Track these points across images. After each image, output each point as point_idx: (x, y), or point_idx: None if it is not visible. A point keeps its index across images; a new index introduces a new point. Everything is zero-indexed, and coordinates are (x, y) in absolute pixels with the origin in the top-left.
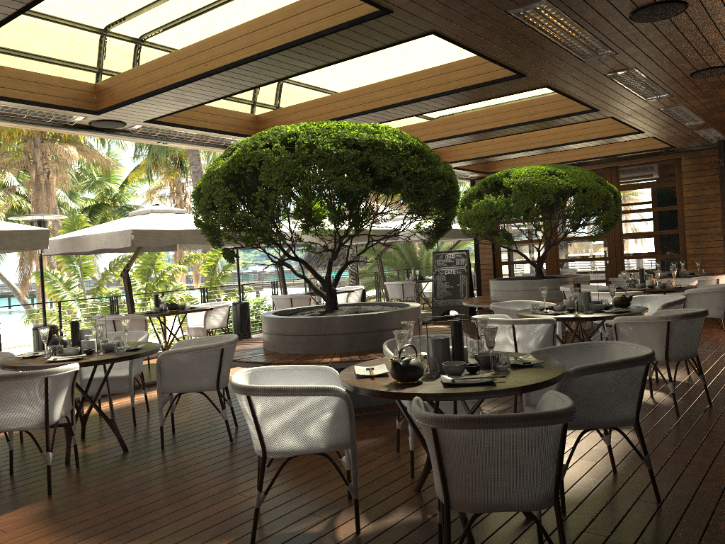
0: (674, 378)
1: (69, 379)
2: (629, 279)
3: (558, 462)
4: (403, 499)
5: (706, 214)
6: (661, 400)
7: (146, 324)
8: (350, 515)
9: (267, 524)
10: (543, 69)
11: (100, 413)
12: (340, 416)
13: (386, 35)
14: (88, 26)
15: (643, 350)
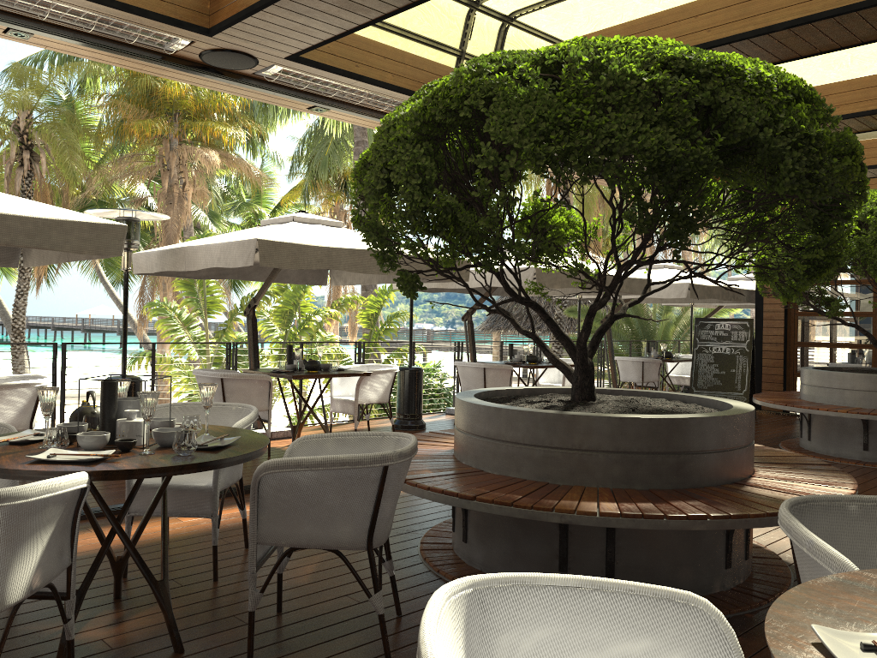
0: None
1: (59, 507)
2: None
3: None
4: None
5: None
6: None
7: (271, 388)
8: None
9: None
10: None
11: (140, 566)
12: None
13: None
14: None
15: None
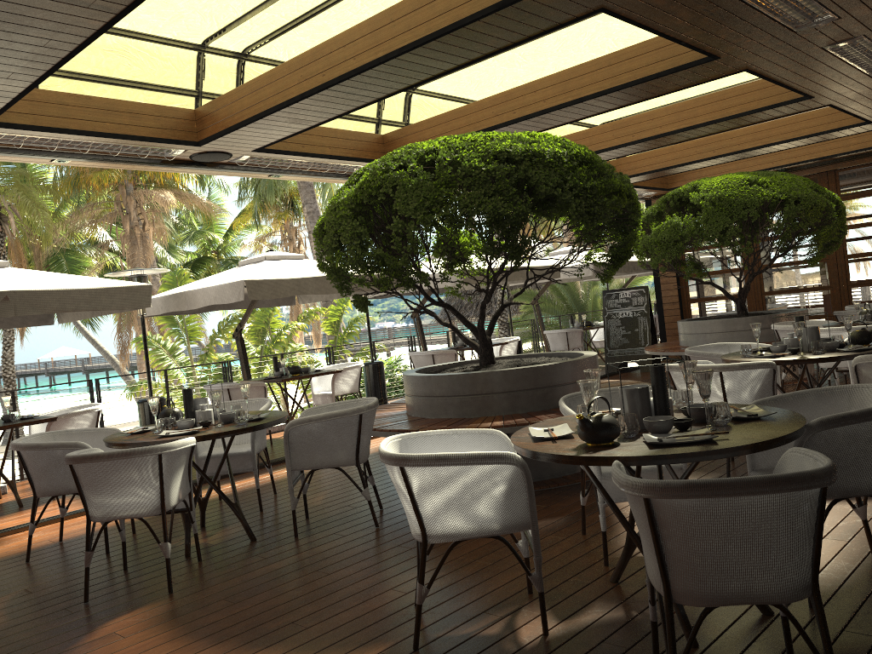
0: None
1: (185, 456)
2: (862, 310)
3: (816, 539)
4: (598, 592)
5: None
6: None
7: (266, 391)
8: (532, 613)
9: (431, 625)
10: (742, 47)
11: (222, 496)
12: (516, 490)
13: (543, 17)
14: (183, 42)
15: None
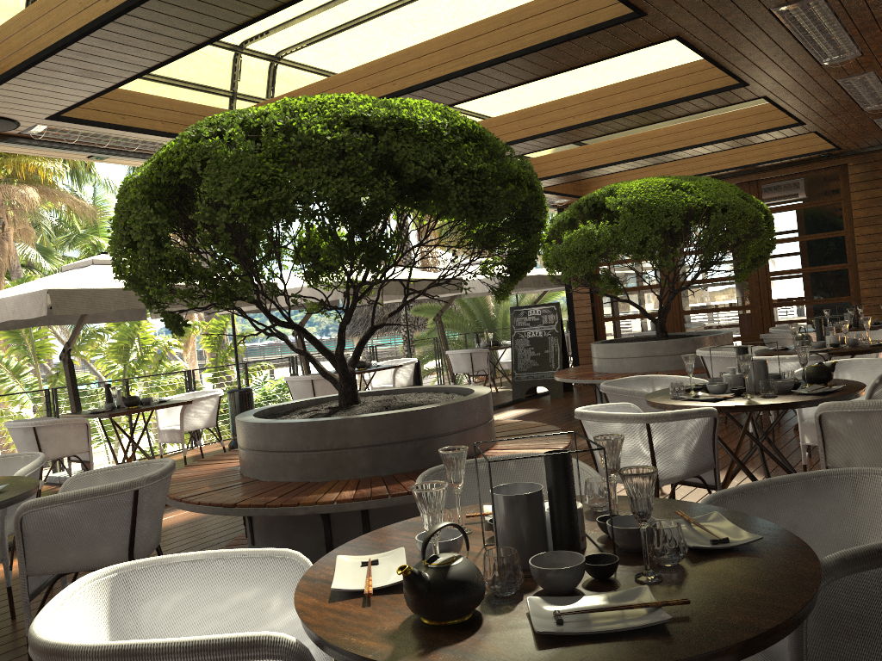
0: None
1: None
2: (798, 335)
3: None
4: None
5: None
6: None
7: (88, 429)
8: None
9: None
10: (674, 0)
11: None
12: None
13: None
14: None
15: None
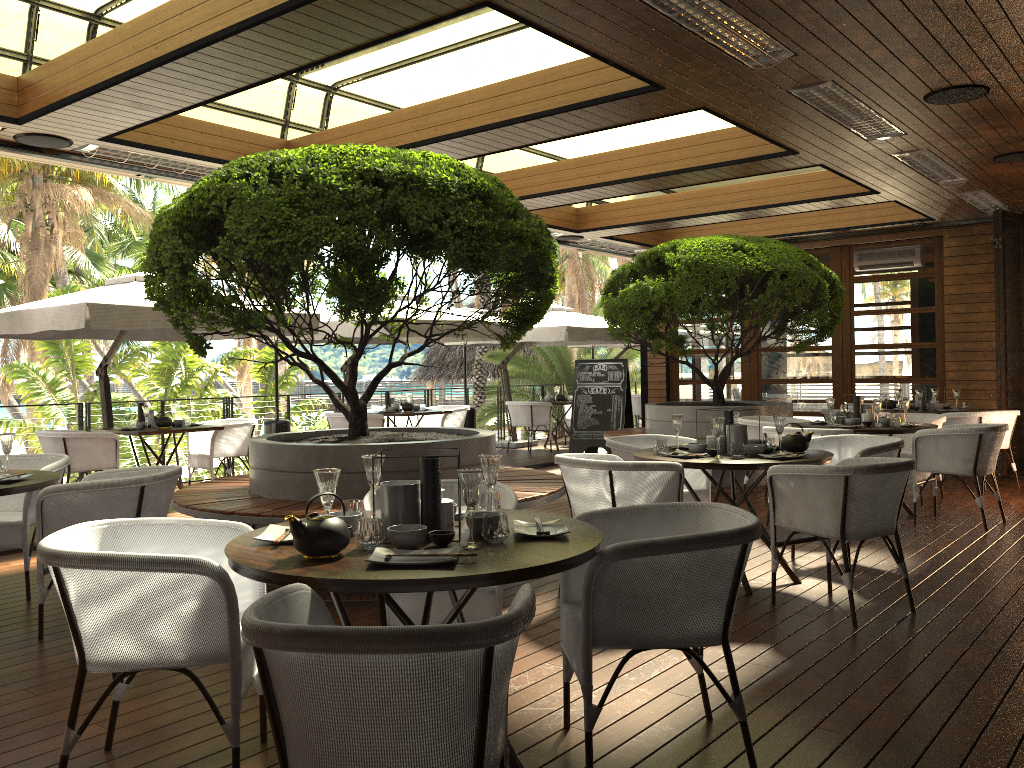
0: (853, 566)
1: None
2: (839, 411)
3: (479, 718)
4: None
5: (976, 320)
6: (842, 599)
7: (117, 445)
8: None
9: None
10: (688, 78)
11: None
12: (213, 608)
13: (414, 4)
14: None
15: (748, 521)
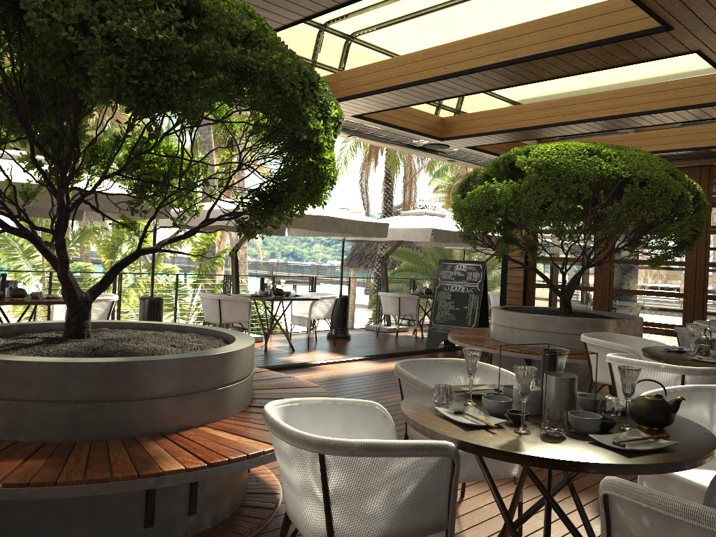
0: None
1: None
2: (701, 337)
3: None
4: None
5: None
6: None
7: None
8: None
9: None
10: None
11: None
12: None
13: None
14: None
15: None
